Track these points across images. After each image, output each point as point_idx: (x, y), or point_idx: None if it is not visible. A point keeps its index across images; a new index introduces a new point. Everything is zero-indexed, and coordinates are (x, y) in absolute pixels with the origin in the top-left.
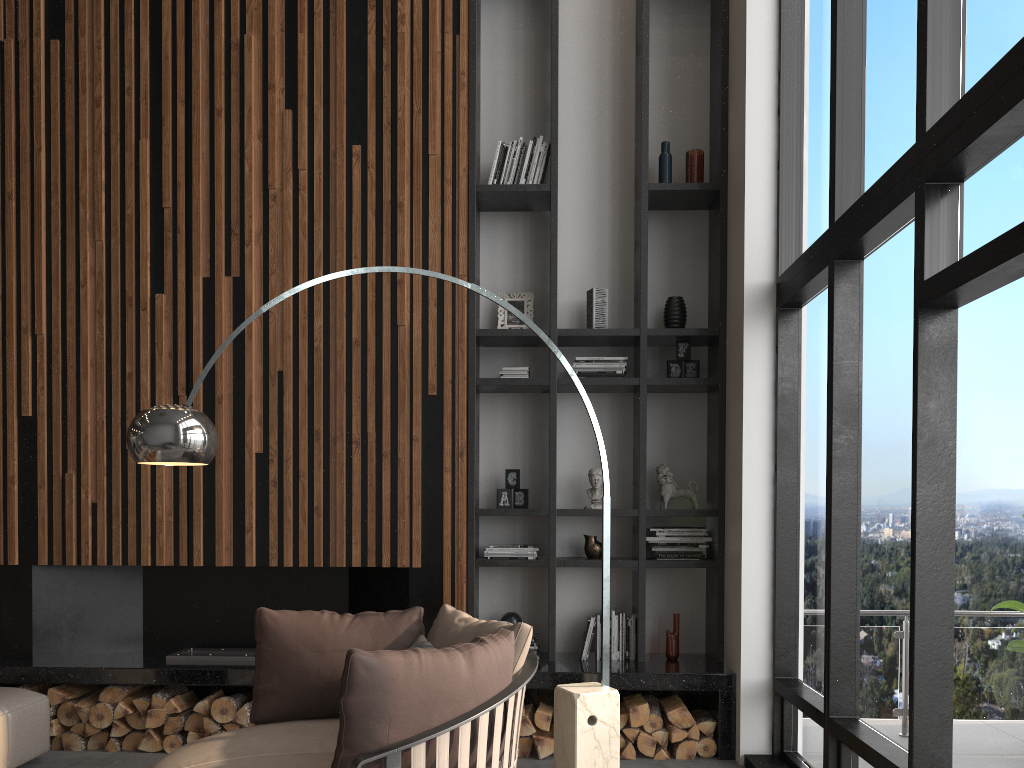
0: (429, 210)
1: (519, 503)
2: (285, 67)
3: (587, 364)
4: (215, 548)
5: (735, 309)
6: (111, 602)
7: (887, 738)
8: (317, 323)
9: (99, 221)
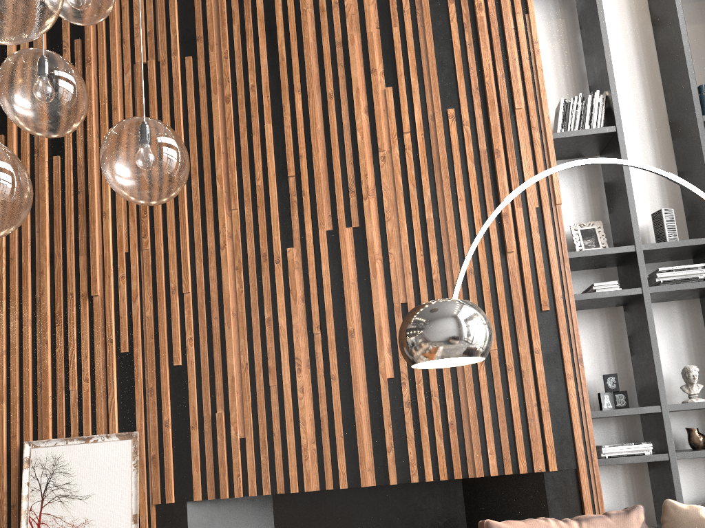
0: (521, 154)
1: (621, 404)
2: (382, 55)
3: (669, 273)
4: (357, 470)
5: None
6: None
7: None
8: (433, 258)
9: (234, 193)
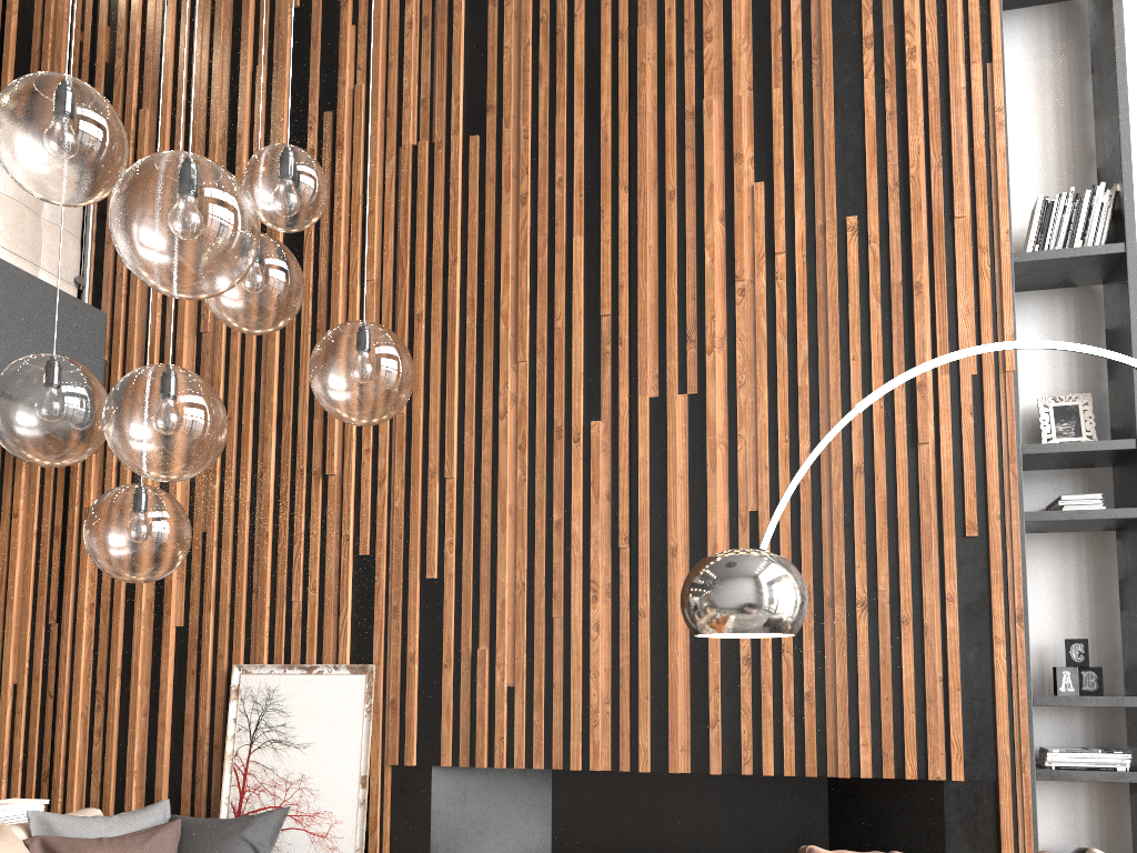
0: (957, 289)
1: (1089, 688)
2: (754, 132)
3: None
4: (666, 748)
5: None
6: (516, 815)
7: None
8: (803, 446)
9: (523, 338)
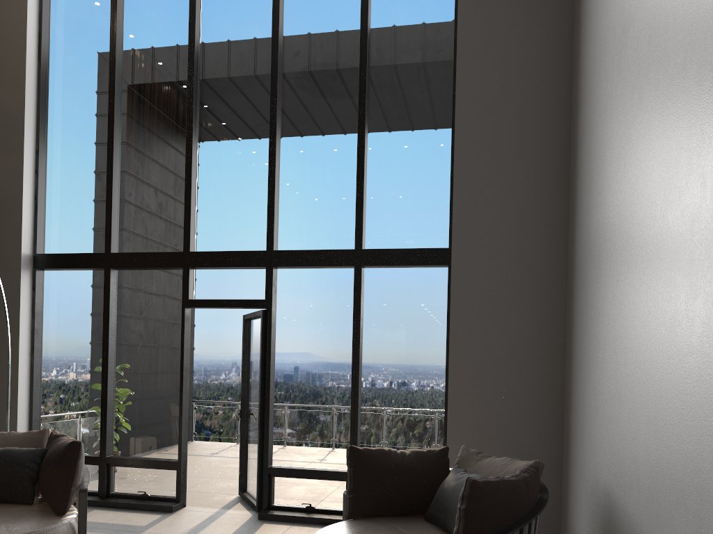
0: None
1: None
2: None
3: None
4: None
5: (4, 261)
6: None
7: (143, 457)
8: None
9: None
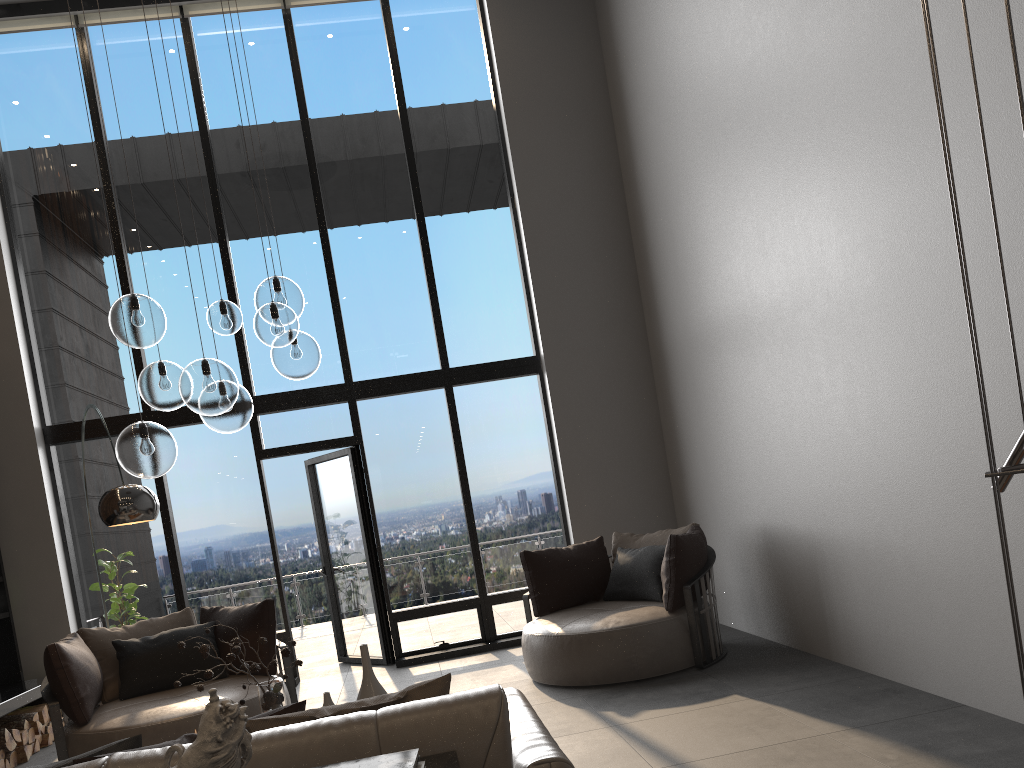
0: None
1: None
2: None
3: None
4: None
5: (10, 441)
6: None
7: None
8: None
9: None
